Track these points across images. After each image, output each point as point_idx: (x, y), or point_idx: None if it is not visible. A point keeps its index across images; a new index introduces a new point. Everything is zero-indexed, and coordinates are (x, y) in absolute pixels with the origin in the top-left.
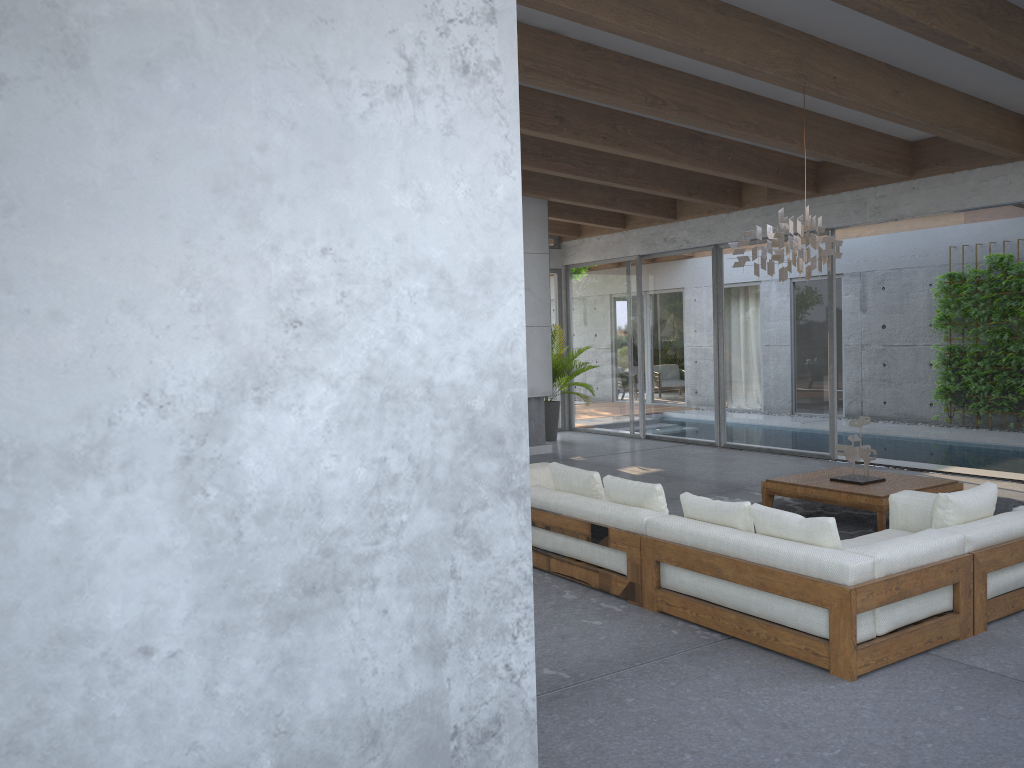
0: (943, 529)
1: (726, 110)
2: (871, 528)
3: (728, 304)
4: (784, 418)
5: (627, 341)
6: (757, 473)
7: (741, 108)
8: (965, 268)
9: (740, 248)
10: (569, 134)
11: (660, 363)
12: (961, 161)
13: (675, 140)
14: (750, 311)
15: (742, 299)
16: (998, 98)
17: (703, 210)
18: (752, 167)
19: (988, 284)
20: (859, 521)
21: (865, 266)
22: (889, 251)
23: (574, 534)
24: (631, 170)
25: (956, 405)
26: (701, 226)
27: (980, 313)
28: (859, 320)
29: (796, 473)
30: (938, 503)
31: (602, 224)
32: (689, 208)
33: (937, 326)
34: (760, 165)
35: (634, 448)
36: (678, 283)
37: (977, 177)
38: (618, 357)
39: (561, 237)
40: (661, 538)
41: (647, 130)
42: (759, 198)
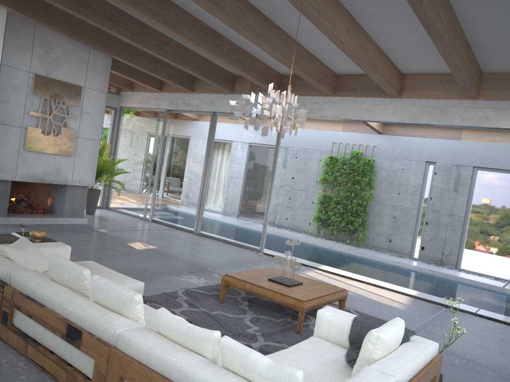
0: (376, 367)
1: (240, 14)
2: (290, 317)
3: (215, 149)
4: (237, 223)
5: (151, 160)
6: (217, 257)
7: (250, 16)
8: (339, 155)
9: (228, 117)
10: (127, 1)
11: (169, 177)
12: (362, 91)
13: (202, 32)
14: (228, 156)
15: (224, 148)
16: (395, 56)
17: (210, 89)
18: (246, 66)
19: (349, 165)
20: (281, 309)
21: (289, 144)
22: (302, 138)
23: (52, 329)
24: (170, 49)
25: (322, 226)
26: (207, 99)
27: (342, 180)
28: (281, 172)
29: (240, 260)
30: (370, 339)
31: (147, 84)
32: (202, 86)
33: (320, 183)
34: (250, 66)
35: (143, 228)
36: (188, 131)
37: (370, 102)
38: (144, 169)
39: (121, 88)
40: (129, 355)
41: (184, 19)
42: (244, 89)
